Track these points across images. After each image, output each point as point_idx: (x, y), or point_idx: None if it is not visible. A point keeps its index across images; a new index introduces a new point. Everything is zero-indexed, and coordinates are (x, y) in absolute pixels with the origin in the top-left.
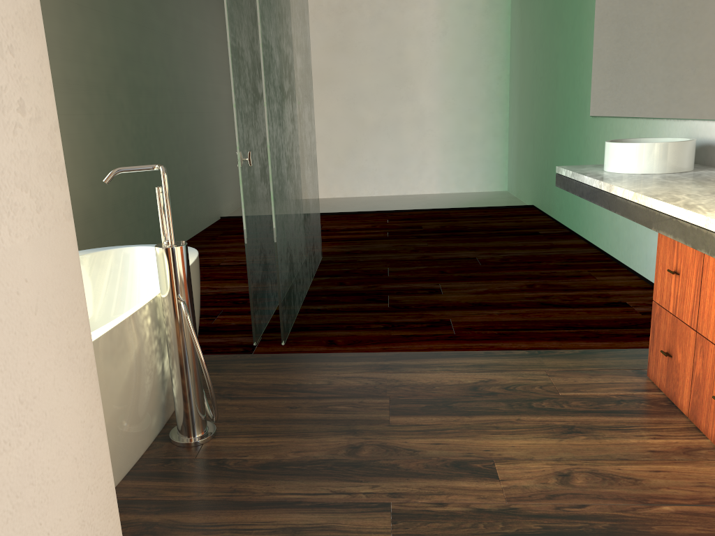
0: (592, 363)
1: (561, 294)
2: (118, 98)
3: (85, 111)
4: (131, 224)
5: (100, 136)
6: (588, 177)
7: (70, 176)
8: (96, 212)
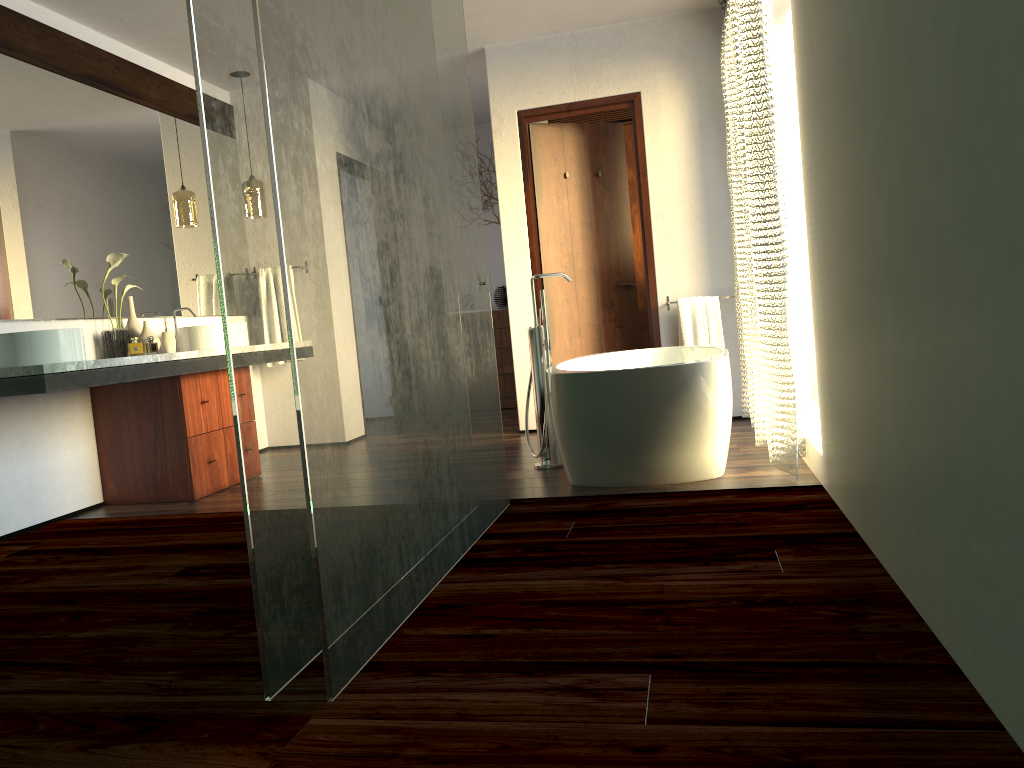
0: (211, 505)
1: (35, 566)
2: (907, 4)
3: (858, 108)
4: (928, 462)
5: (876, 164)
6: (132, 357)
7: (847, 267)
8: (870, 362)
